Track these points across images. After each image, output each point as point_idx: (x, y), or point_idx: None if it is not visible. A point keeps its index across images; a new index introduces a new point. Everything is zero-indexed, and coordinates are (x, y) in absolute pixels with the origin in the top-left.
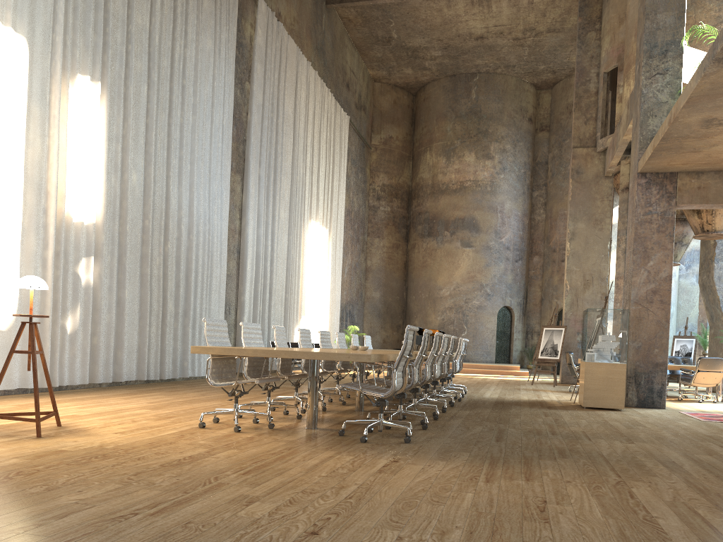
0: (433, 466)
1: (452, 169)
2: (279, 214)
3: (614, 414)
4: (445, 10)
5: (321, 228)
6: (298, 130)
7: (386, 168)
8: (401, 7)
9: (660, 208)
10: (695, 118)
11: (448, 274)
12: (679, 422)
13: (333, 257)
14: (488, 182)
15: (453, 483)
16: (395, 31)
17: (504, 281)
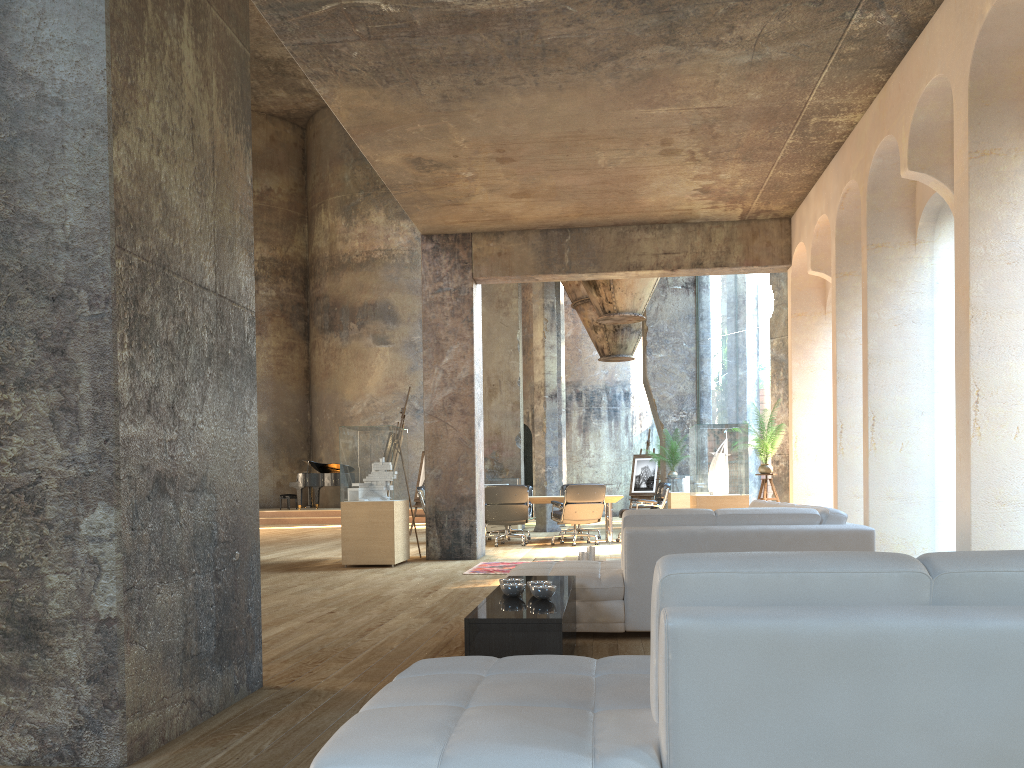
0: None
1: (355, 233)
2: None
3: (358, 573)
4: None
5: None
6: None
7: (265, 234)
8: None
9: (453, 283)
10: (393, 157)
11: (359, 384)
12: (417, 578)
13: None
14: (407, 251)
15: None
16: None
17: None
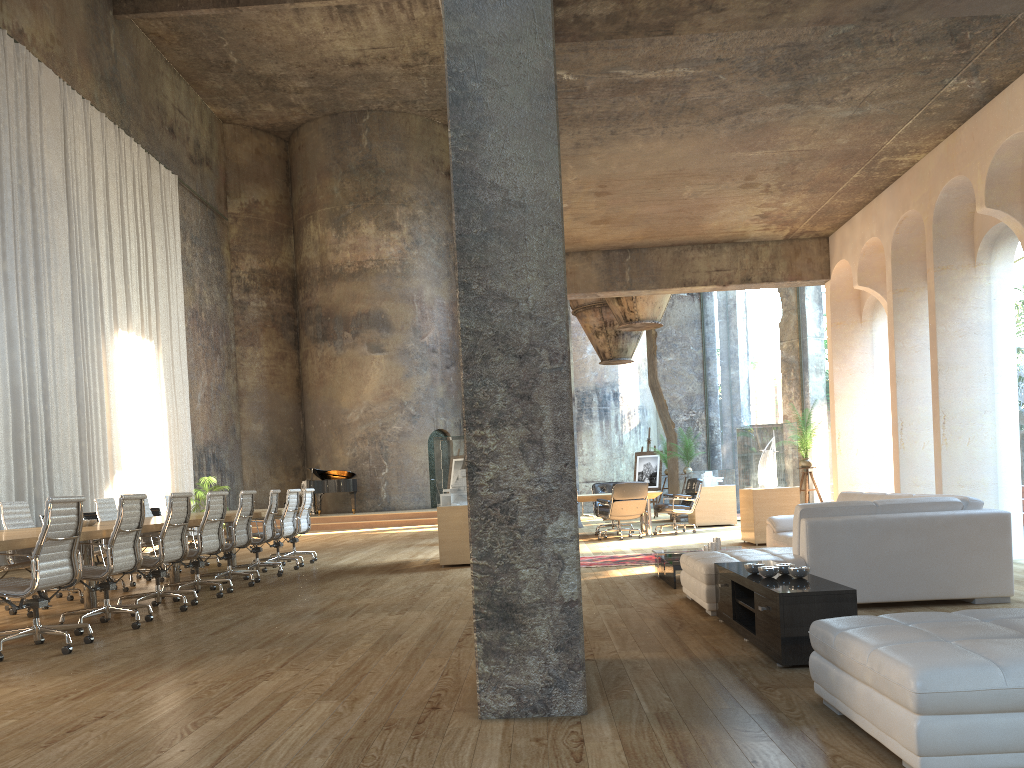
0: (37, 686)
1: (346, 244)
2: (52, 327)
3: (466, 572)
4: (296, 26)
5: (141, 340)
6: (76, 201)
7: (254, 246)
8: (231, 20)
9: None
10: None
11: (355, 392)
12: None
13: (170, 380)
14: (398, 261)
15: (19, 707)
16: (232, 53)
17: (433, 396)
